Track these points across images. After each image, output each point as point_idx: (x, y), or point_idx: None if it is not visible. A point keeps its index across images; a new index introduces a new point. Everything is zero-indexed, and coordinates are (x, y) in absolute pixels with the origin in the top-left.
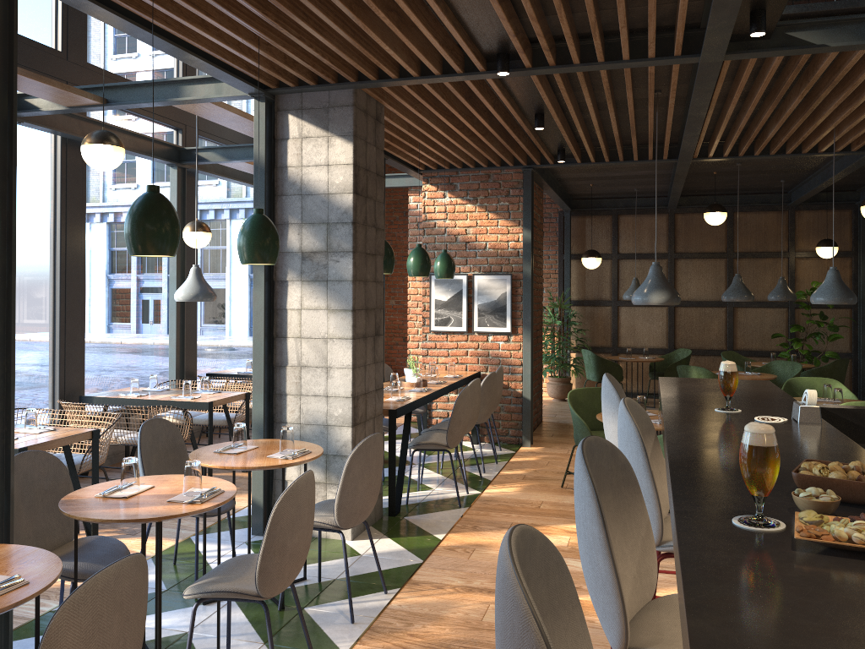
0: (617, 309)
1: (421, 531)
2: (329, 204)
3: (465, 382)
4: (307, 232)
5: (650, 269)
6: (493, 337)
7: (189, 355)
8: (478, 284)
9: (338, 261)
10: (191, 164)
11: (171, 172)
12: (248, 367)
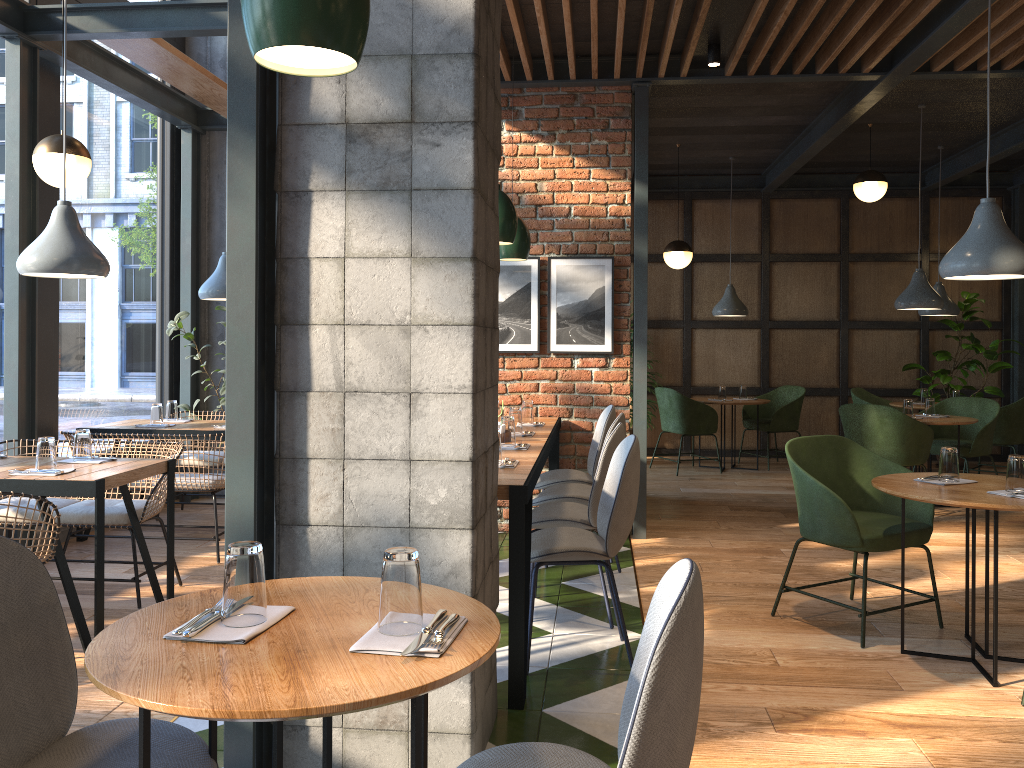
0: (691, 333)
1: (605, 747)
2: (416, 10)
3: (555, 434)
4: (361, 78)
5: (978, 211)
6: (582, 361)
7: (44, 395)
8: (558, 273)
9: (437, 145)
10: (48, 39)
11: (7, 51)
12: (156, 416)
